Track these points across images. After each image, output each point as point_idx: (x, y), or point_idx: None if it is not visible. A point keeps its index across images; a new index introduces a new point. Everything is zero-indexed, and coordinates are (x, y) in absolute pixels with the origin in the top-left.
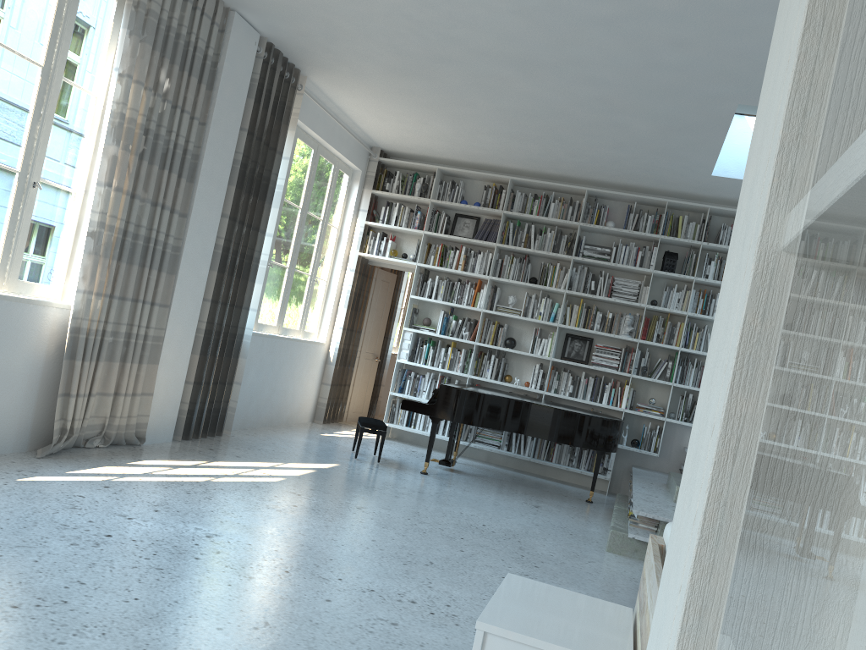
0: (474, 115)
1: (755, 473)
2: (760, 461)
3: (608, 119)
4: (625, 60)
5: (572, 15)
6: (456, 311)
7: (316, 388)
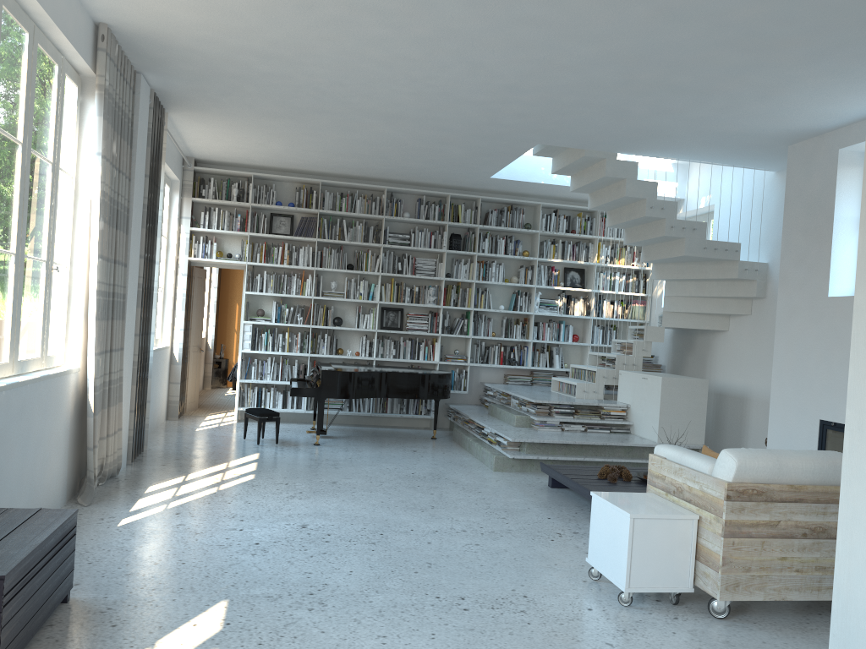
0: (317, 141)
1: None
2: None
3: (434, 147)
4: (475, 120)
5: (455, 98)
6: (284, 300)
7: (167, 388)
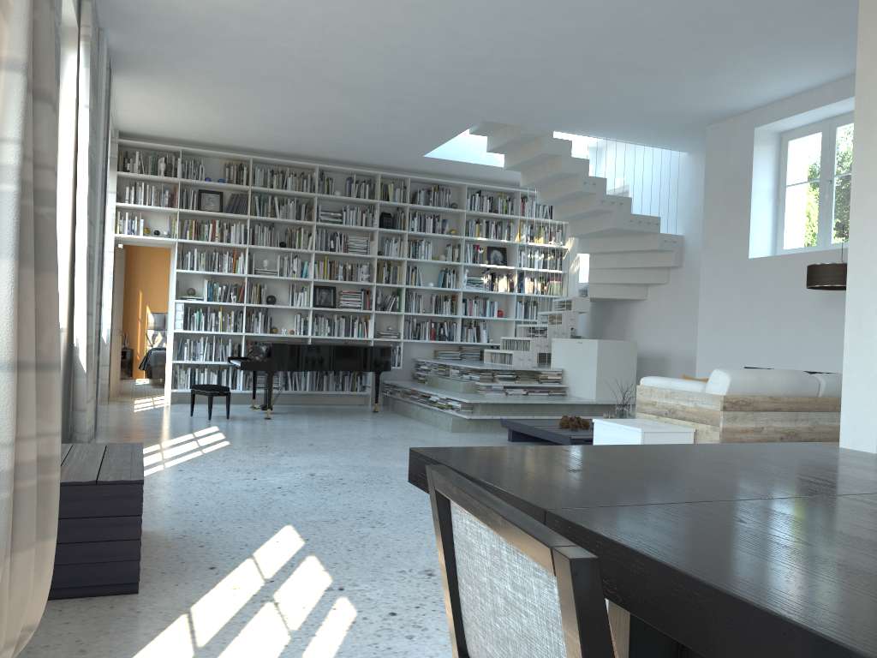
0: (262, 113)
1: None
2: None
3: (380, 122)
4: (432, 93)
5: (422, 69)
6: (214, 279)
7: None
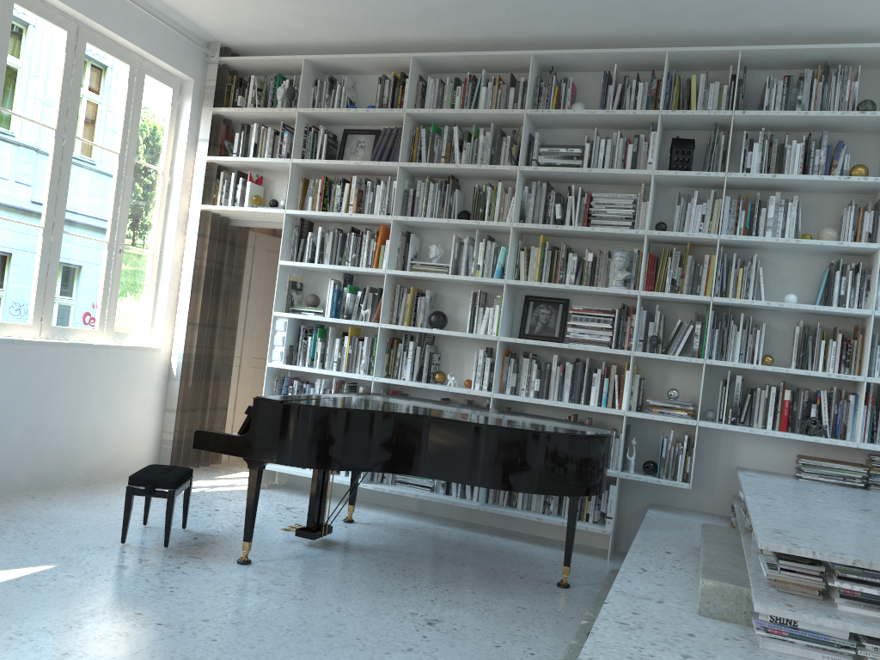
0: None
1: None
2: None
3: None
4: None
5: None
6: (357, 280)
7: (155, 417)
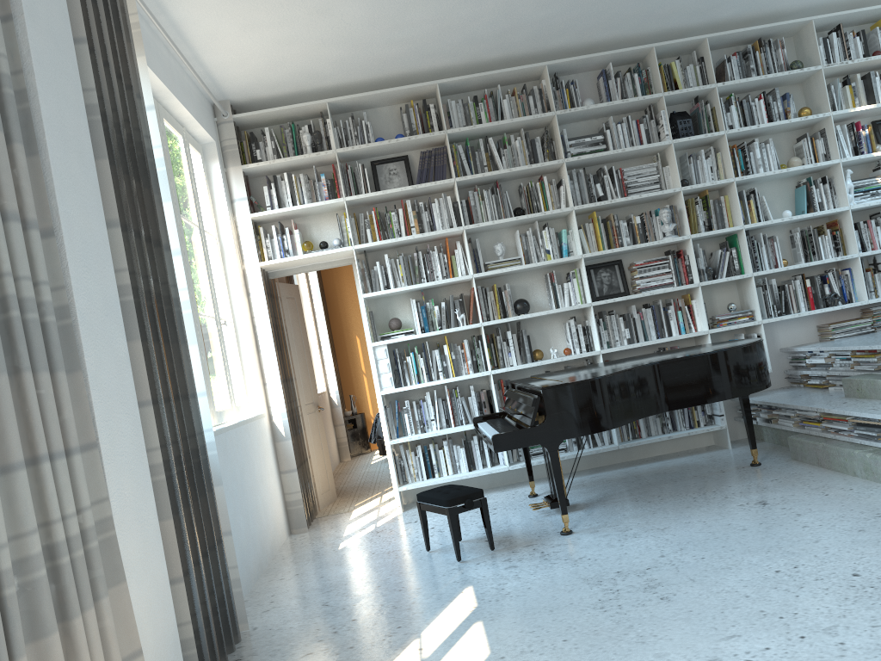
0: None
1: None
2: None
3: None
4: None
5: None
6: (426, 295)
7: (278, 483)
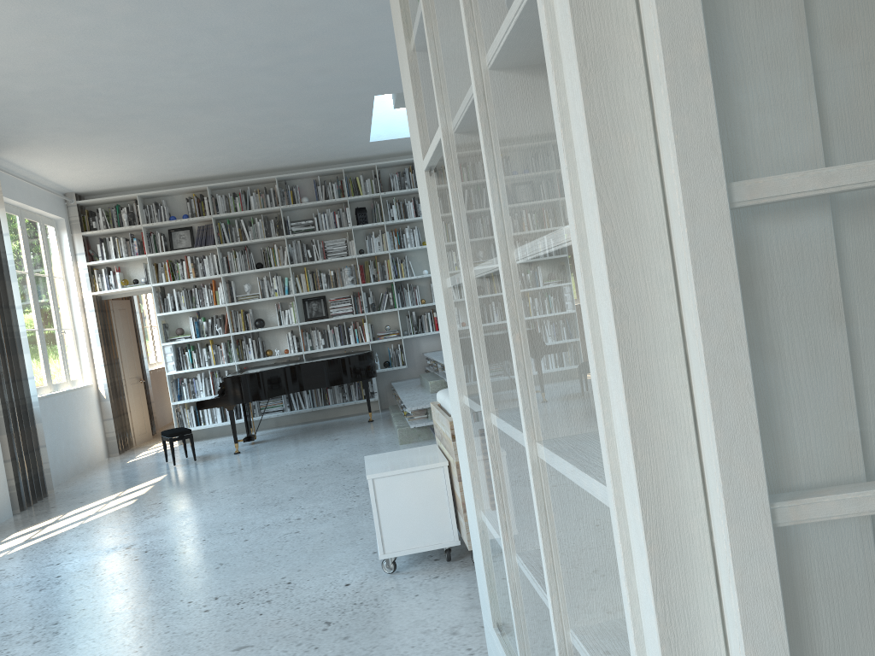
0: (165, 147)
1: (459, 342)
2: (459, 339)
3: (281, 125)
4: (285, 87)
5: (238, 70)
6: (202, 314)
7: (100, 426)
